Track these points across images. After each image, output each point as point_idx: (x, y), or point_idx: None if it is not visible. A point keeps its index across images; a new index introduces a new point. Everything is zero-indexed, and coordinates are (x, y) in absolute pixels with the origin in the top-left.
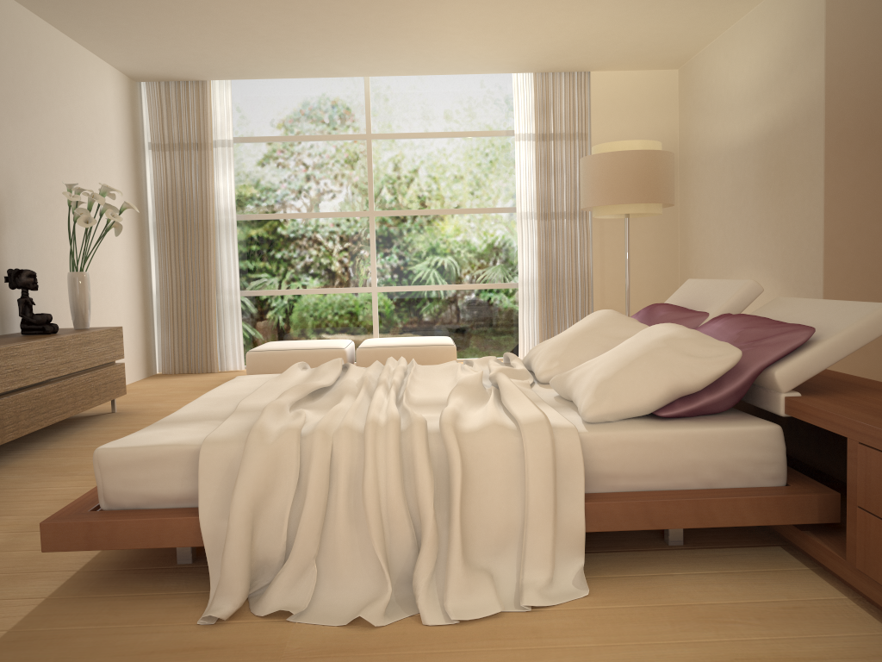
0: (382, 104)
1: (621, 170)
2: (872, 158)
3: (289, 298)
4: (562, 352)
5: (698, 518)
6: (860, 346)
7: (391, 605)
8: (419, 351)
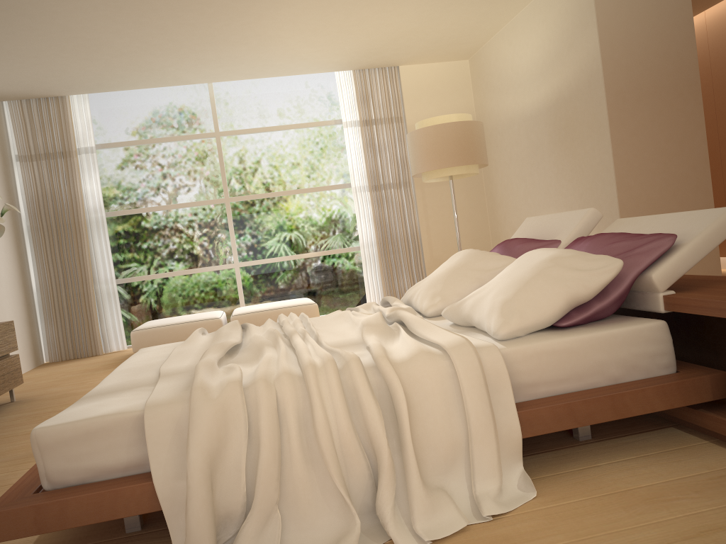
0: (226, 106)
1: (444, 139)
2: (643, 110)
3: (161, 281)
4: (440, 289)
5: (615, 411)
6: (716, 244)
7: (359, 537)
8: (287, 312)
